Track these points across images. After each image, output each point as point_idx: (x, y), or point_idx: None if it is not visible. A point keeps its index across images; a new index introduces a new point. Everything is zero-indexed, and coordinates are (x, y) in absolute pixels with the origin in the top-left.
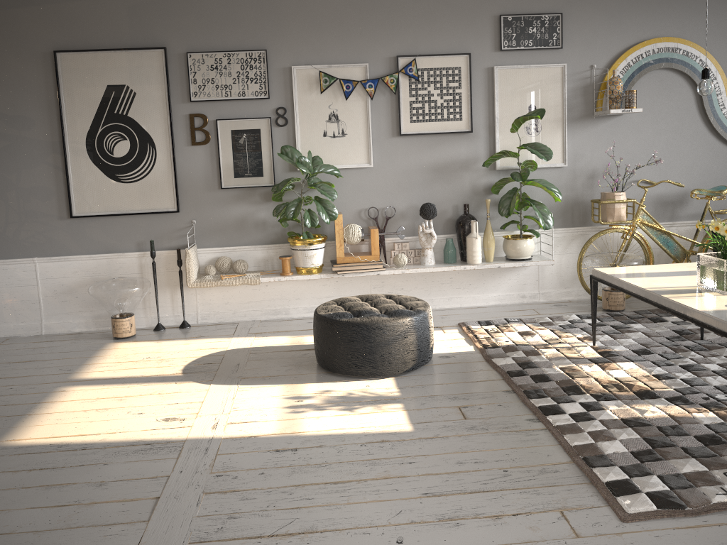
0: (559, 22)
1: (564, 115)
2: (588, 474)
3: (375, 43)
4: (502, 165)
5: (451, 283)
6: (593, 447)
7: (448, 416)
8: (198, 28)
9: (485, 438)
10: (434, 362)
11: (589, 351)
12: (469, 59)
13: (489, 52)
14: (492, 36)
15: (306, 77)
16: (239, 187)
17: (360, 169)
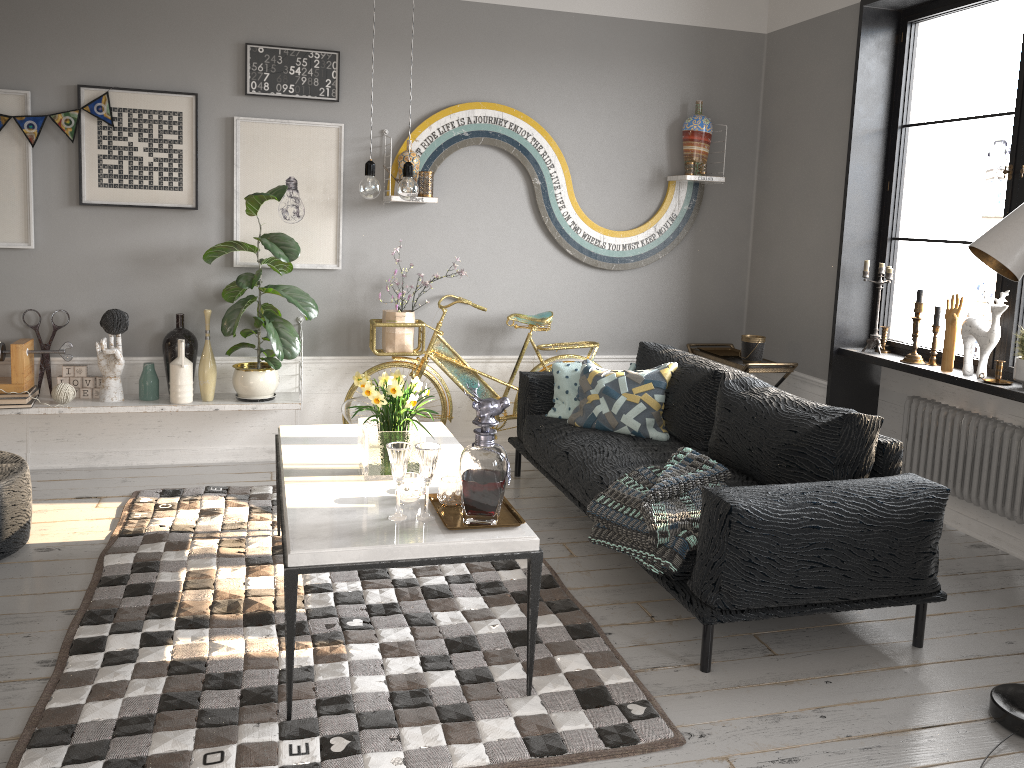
0: (335, 64)
1: (339, 196)
2: (11, 760)
3: (45, 62)
4: (243, 261)
5: (161, 428)
6: (70, 712)
7: None
8: None
9: None
10: (15, 559)
11: (263, 545)
12: (196, 103)
13: (229, 95)
14: (234, 72)
15: None
16: None
17: (14, 250)
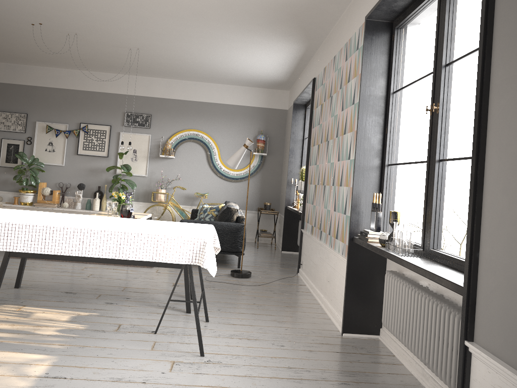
0: (149, 118)
1: (148, 155)
2: None
3: (73, 117)
4: (119, 172)
5: None
6: None
7: None
8: (1, 102)
9: None
10: None
11: None
12: (110, 128)
13: (120, 126)
14: (122, 120)
15: (42, 126)
16: (6, 167)
17: (59, 166)
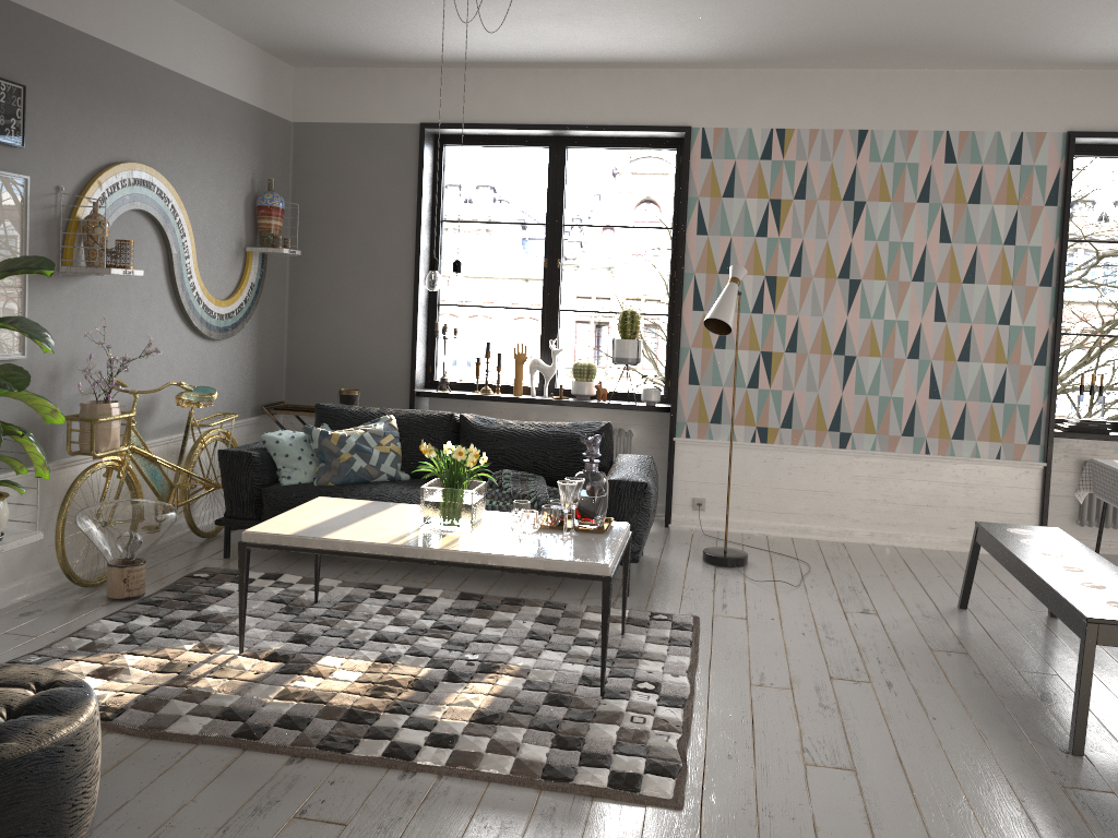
0: (21, 100)
1: None
2: (582, 789)
3: None
4: None
5: None
6: (527, 762)
7: (319, 837)
8: None
9: (424, 827)
10: None
11: (253, 662)
12: None
13: None
14: None
15: None
16: None
17: None
